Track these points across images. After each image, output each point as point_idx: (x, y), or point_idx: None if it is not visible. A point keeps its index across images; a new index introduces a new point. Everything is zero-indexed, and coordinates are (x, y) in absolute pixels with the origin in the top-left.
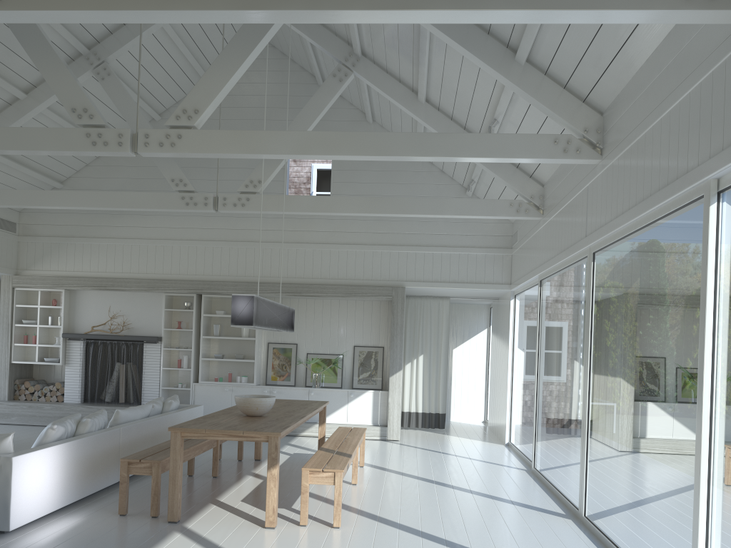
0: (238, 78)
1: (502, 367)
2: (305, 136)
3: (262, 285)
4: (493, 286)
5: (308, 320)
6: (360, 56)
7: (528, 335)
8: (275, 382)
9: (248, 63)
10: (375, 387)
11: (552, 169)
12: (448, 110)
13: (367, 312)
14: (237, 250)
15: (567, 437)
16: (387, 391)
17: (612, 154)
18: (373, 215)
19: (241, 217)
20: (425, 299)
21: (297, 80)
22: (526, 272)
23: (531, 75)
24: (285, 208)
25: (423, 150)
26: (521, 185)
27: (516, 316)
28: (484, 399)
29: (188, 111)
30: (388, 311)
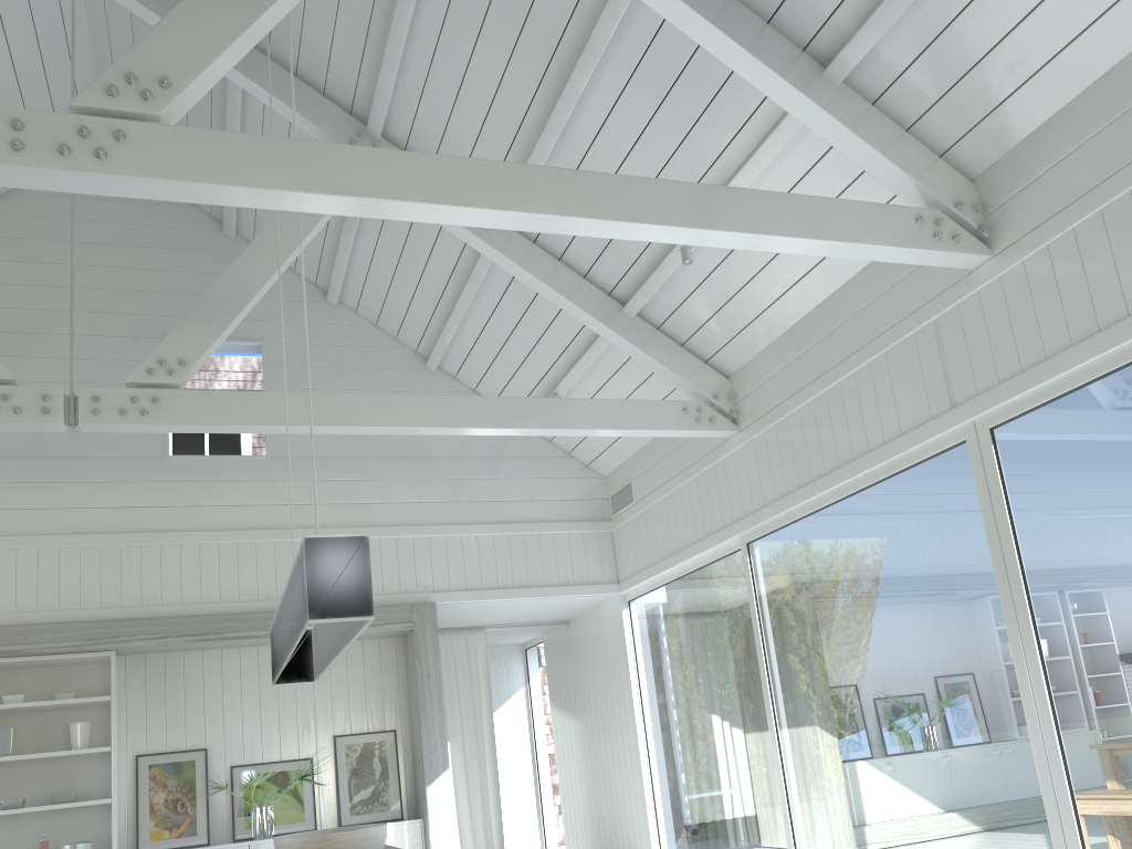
0: (261, 33)
1: (609, 739)
2: (451, 167)
3: (125, 623)
4: (591, 588)
5: (227, 693)
6: (378, 139)
7: (704, 658)
8: (162, 844)
9: (287, 4)
10: (388, 817)
11: (769, 336)
12: (559, 243)
13: (356, 662)
14: (57, 554)
15: (963, 808)
16: (420, 819)
17: (1042, 231)
18: (437, 431)
19: (65, 482)
20: (440, 634)
21: (178, 221)
22: (684, 543)
23: (854, 104)
24: (248, 419)
25: (700, 217)
26: (695, 377)
27: (642, 636)
28: (537, 819)
29: (140, 80)
30: (397, 657)
